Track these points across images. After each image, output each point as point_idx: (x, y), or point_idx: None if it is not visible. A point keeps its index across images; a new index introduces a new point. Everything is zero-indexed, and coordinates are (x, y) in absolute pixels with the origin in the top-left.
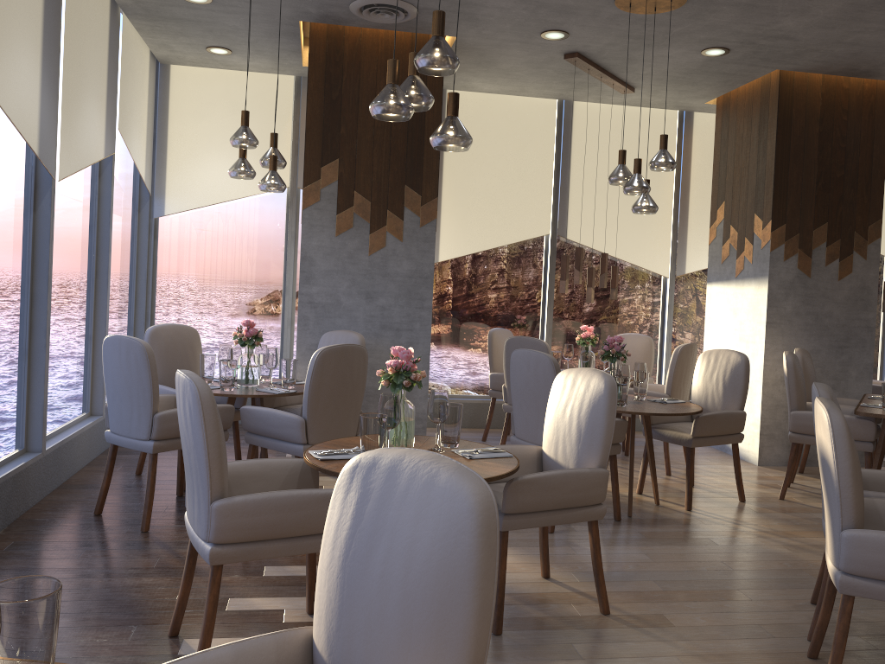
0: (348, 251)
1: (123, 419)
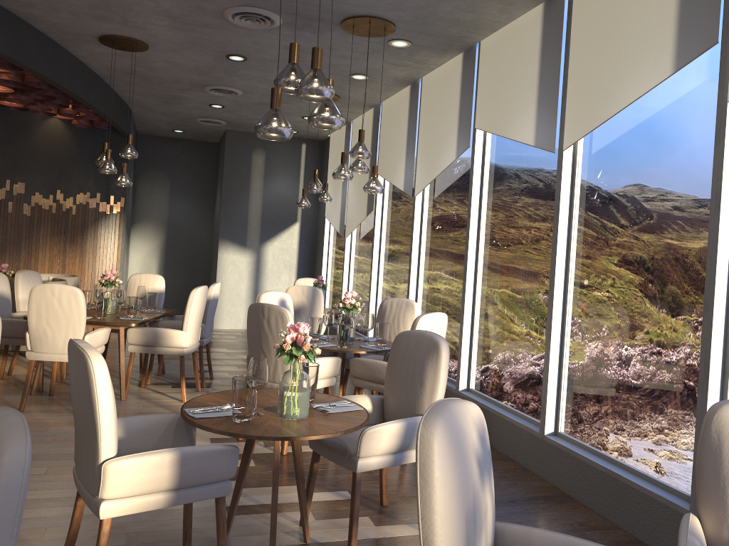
0: None
1: None
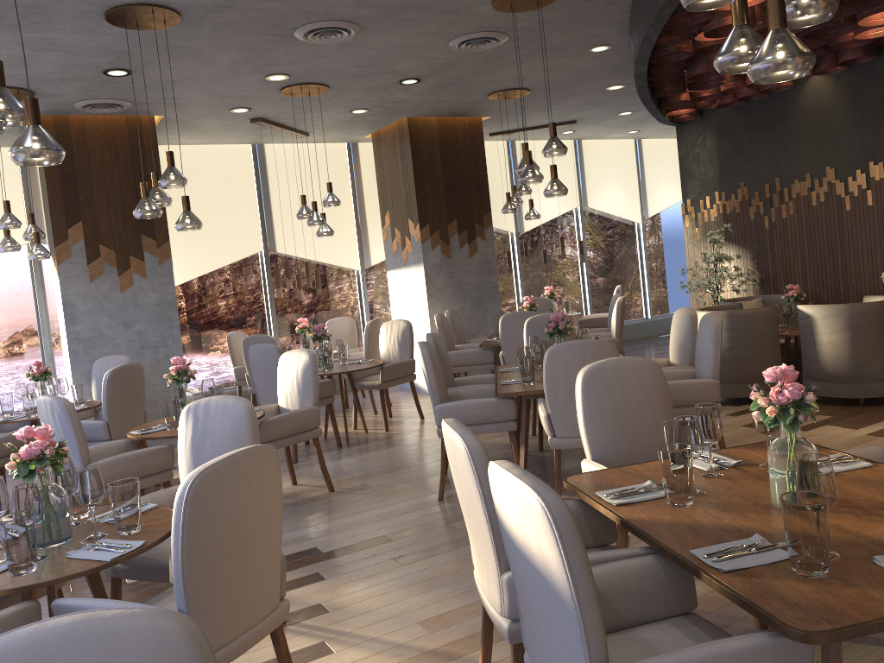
0: (103, 292)
1: None
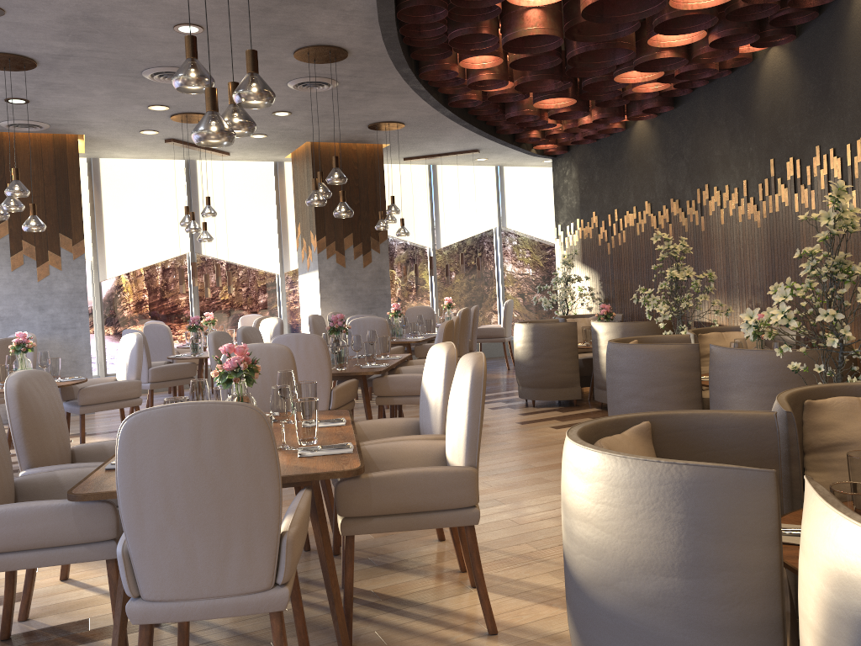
0: (22, 280)
1: None
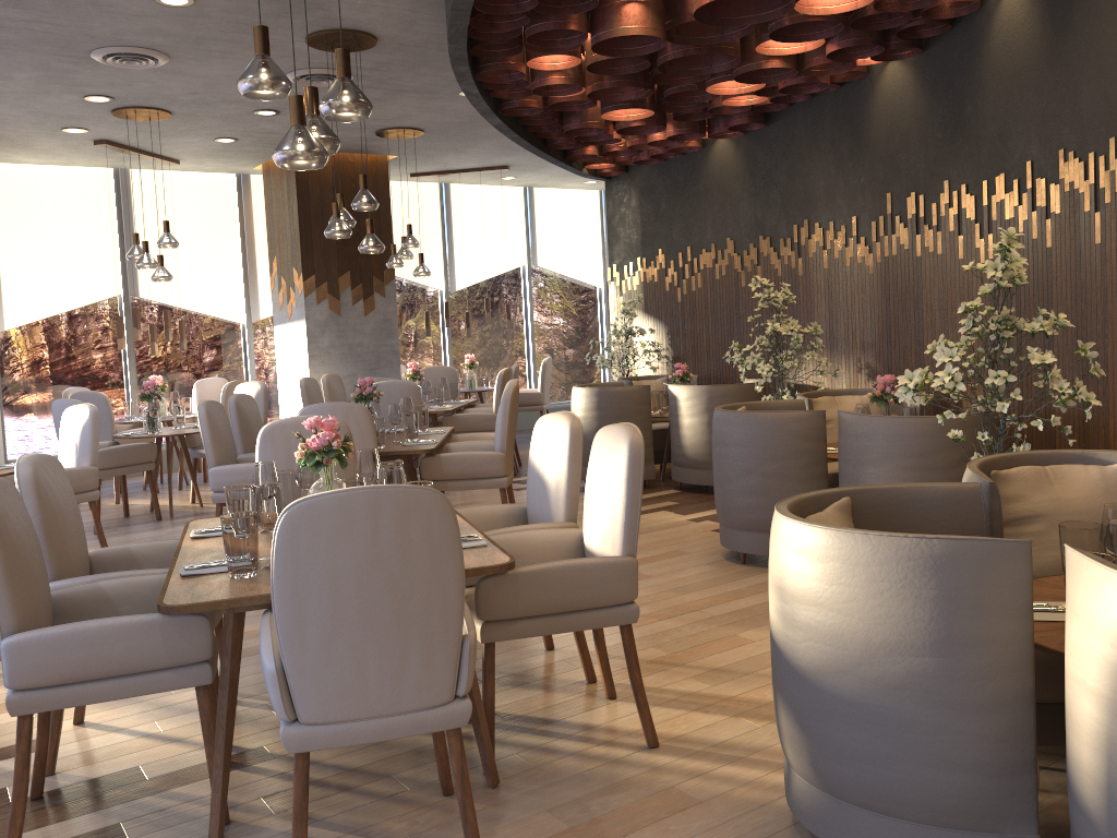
0: None
1: None
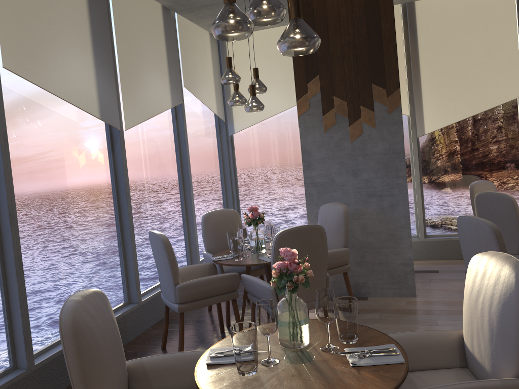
0: (335, 141)
1: (163, 287)
